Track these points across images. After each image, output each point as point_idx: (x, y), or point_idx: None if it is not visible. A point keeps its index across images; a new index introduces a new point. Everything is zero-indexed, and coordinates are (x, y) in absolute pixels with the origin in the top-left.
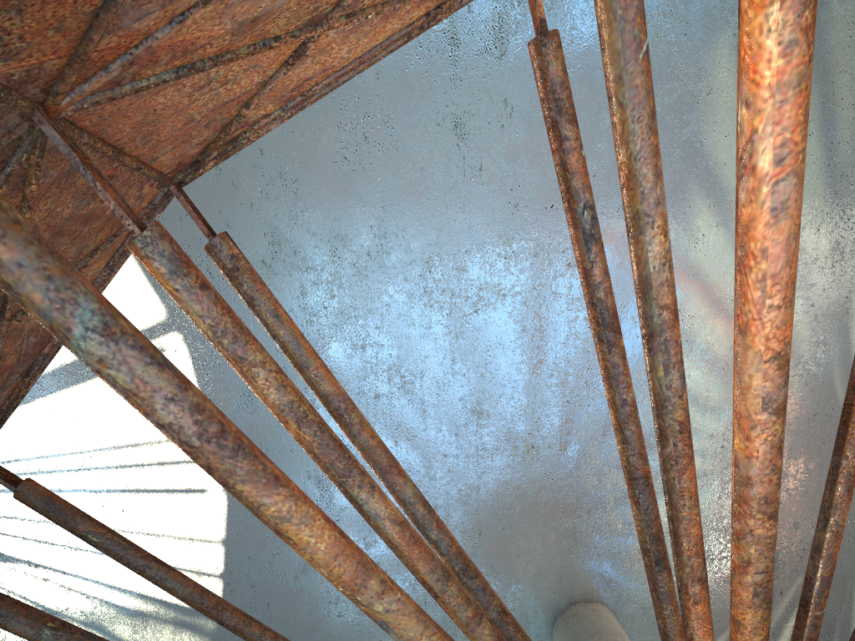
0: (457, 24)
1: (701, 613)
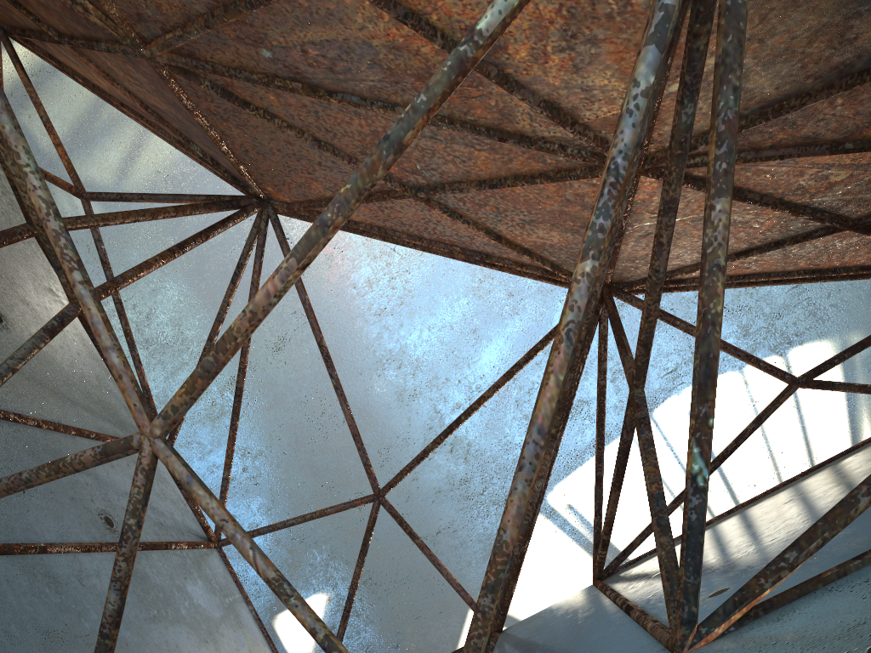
0: (222, 385)
1: None
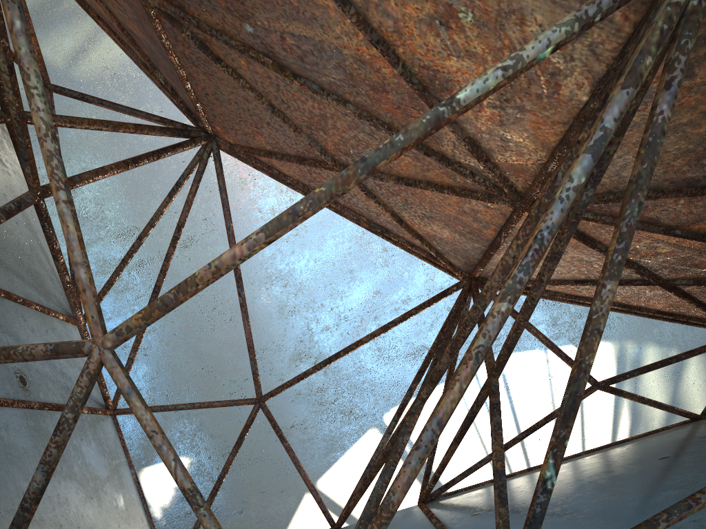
0: (131, 265)
1: None
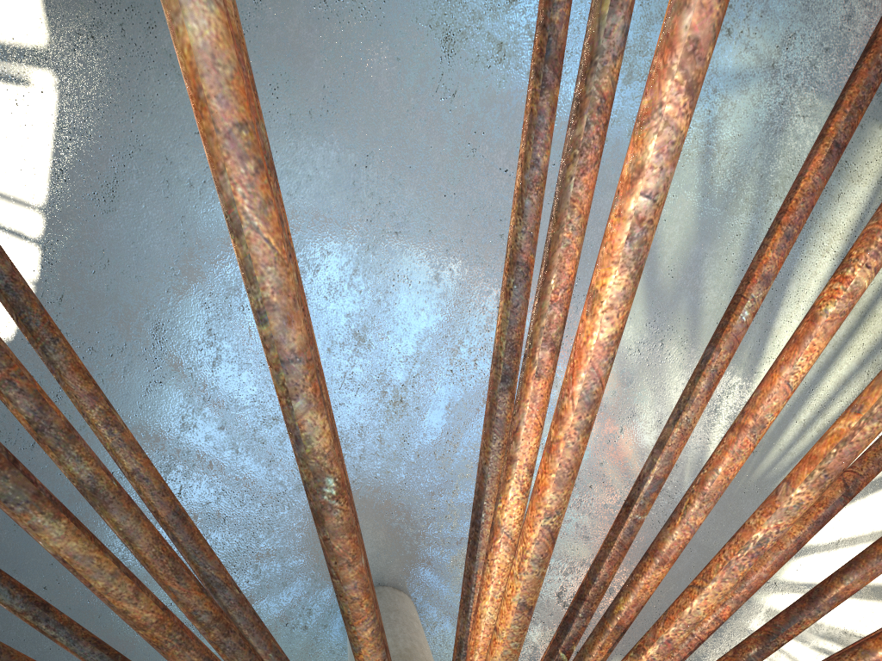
0: None
1: (539, 395)
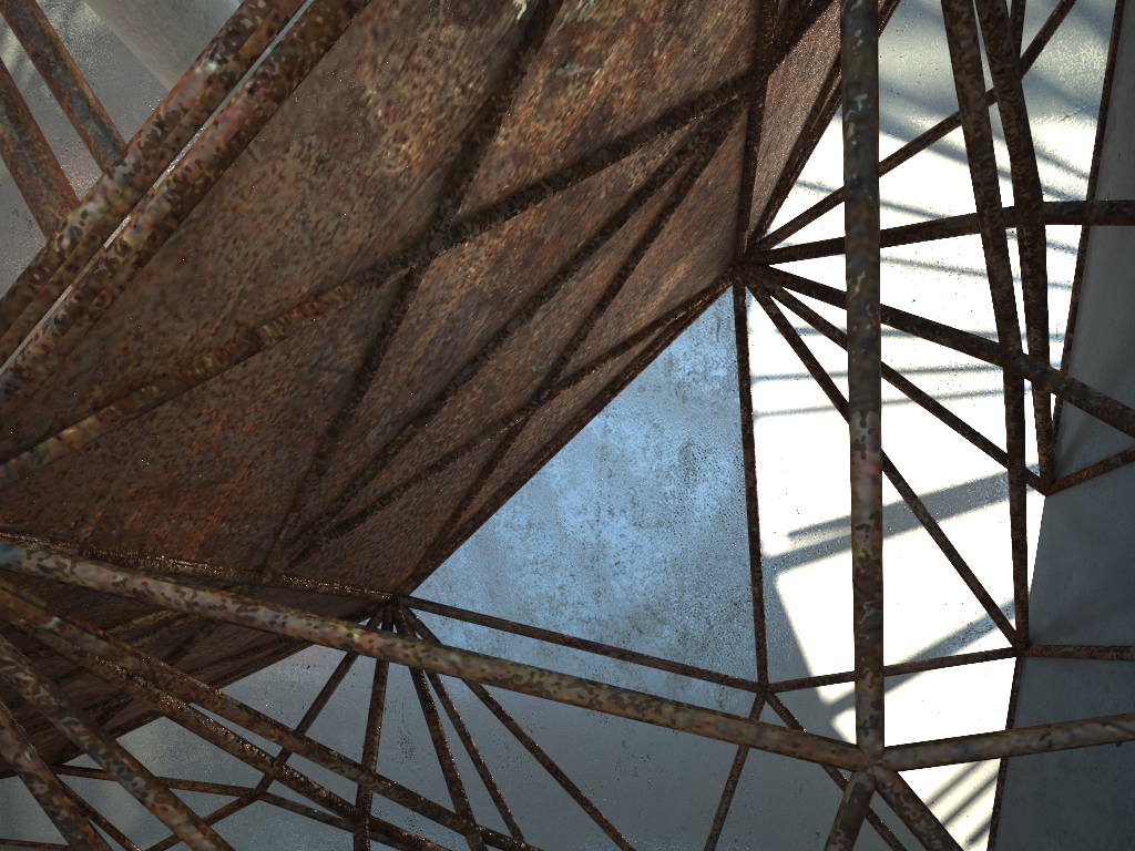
0: None
1: None
